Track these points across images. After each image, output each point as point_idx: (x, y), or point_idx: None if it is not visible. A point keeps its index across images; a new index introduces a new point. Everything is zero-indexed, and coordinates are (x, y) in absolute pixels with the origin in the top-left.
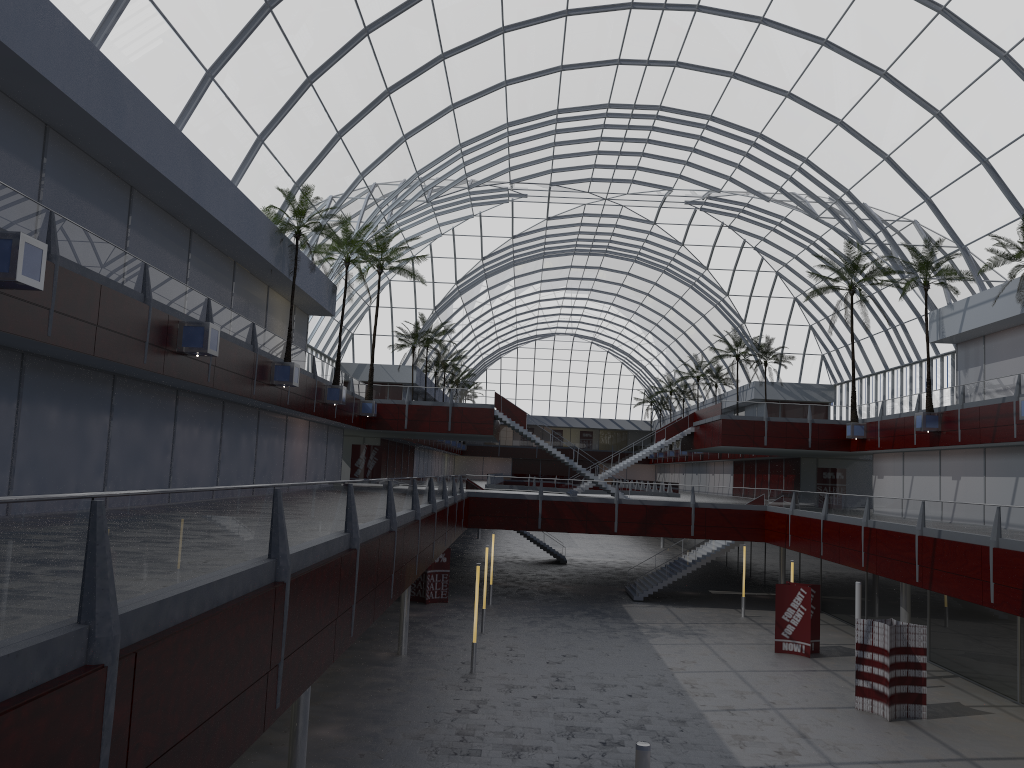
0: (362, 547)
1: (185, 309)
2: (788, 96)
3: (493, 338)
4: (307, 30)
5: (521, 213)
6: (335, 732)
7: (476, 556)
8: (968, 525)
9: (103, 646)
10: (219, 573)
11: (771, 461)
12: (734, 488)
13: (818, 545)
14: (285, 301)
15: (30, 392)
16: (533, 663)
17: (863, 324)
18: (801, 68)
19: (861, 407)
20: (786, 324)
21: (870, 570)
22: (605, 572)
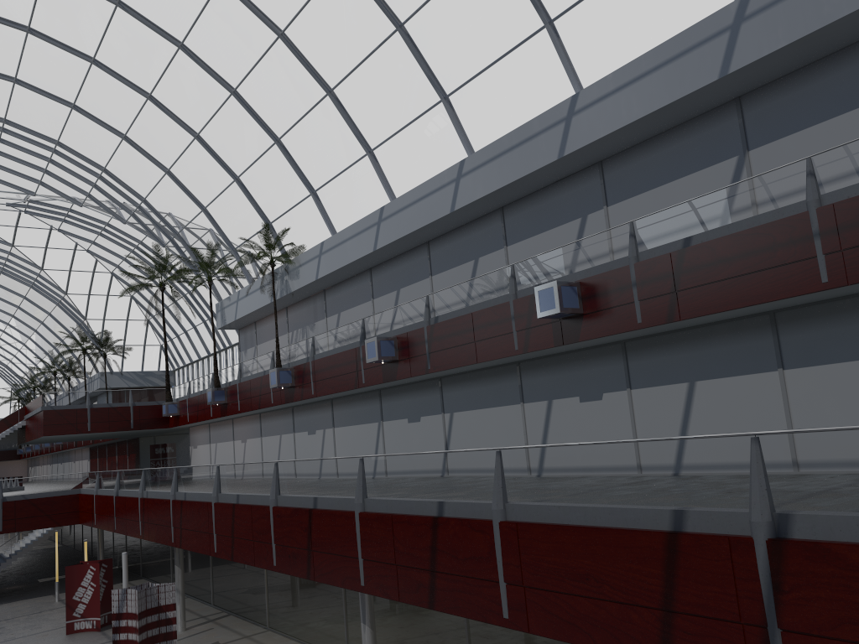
0: None
1: None
2: (74, 108)
3: None
4: None
5: None
6: None
7: None
8: (203, 485)
9: None
10: None
11: (118, 443)
12: (46, 476)
13: (113, 520)
14: None
15: None
16: None
17: (176, 316)
18: (79, 82)
19: (176, 388)
20: (126, 319)
21: (145, 537)
22: None
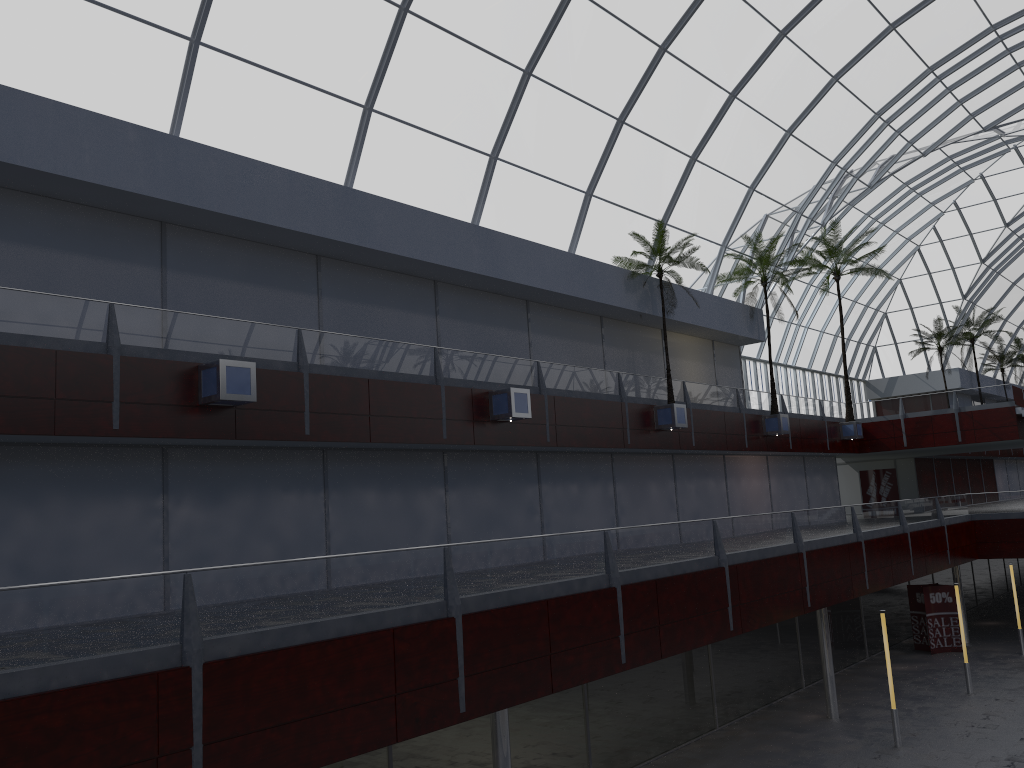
0: (476, 614)
1: (503, 378)
2: None
3: None
4: (587, 76)
5: None
6: None
7: None
8: None
9: None
10: (36, 665)
11: None
12: None
13: None
14: (694, 339)
15: (338, 481)
16: (998, 739)
17: None
18: None
19: None
20: None
21: None
22: None
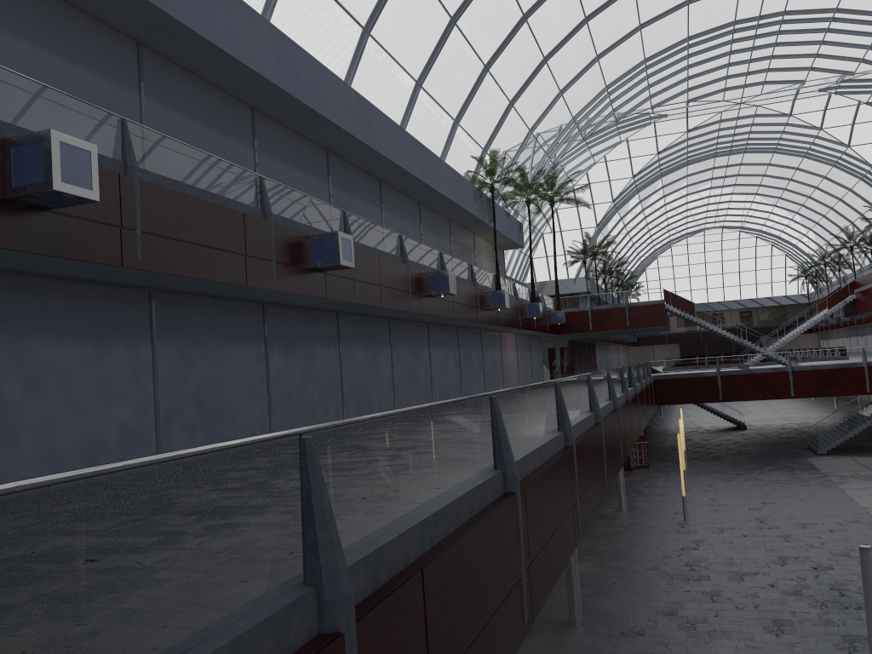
0: (603, 422)
1: (427, 263)
2: None
3: (648, 242)
4: (481, 30)
5: (663, 131)
6: (588, 567)
7: (663, 429)
8: None
9: (512, 481)
10: (539, 441)
11: None
12: None
13: None
14: (486, 242)
15: (344, 338)
16: (736, 510)
17: None
18: None
19: None
20: None
21: None
22: (785, 433)
